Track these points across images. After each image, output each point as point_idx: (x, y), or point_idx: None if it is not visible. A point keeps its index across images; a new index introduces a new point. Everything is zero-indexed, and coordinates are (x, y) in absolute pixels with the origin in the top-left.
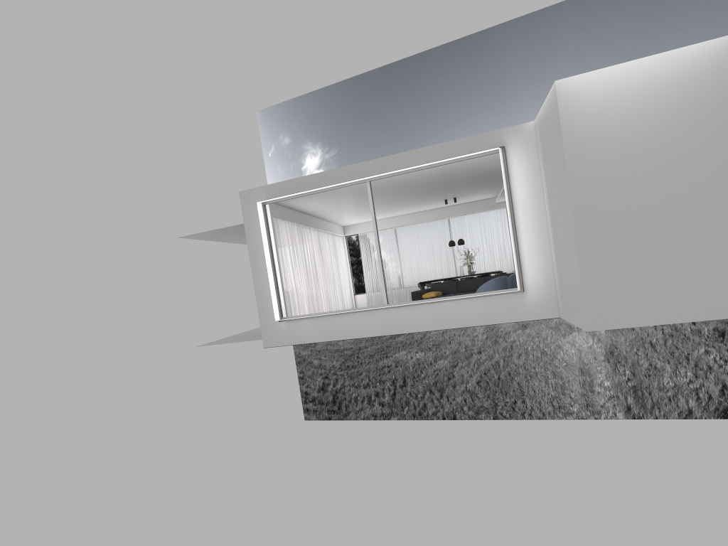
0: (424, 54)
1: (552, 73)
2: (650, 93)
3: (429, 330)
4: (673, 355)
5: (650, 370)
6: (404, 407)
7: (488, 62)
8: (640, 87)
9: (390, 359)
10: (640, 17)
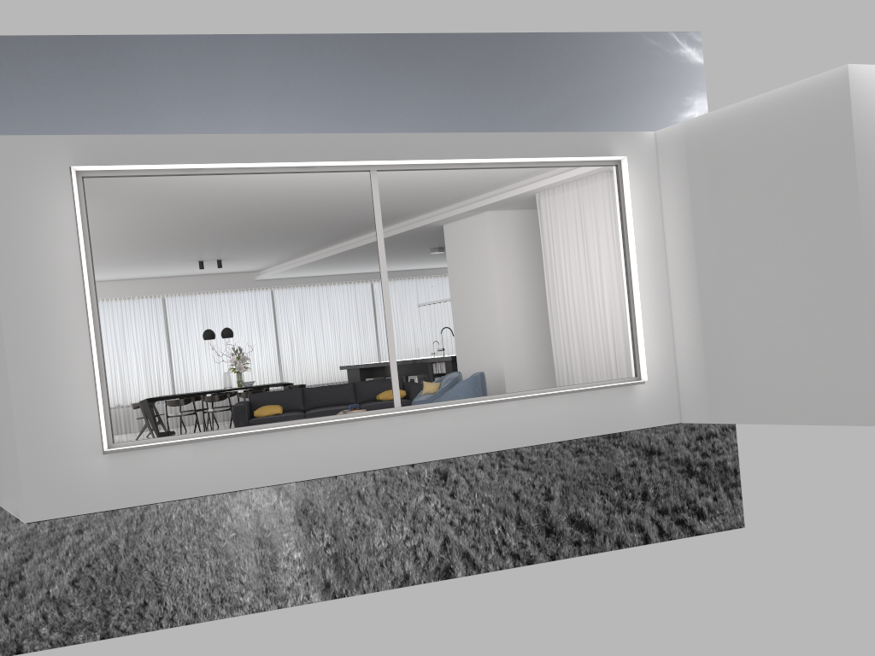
0: None
1: (229, 124)
2: None
3: (470, 453)
4: (387, 507)
5: (357, 530)
6: None
7: (120, 84)
8: None
9: None
10: (352, 85)
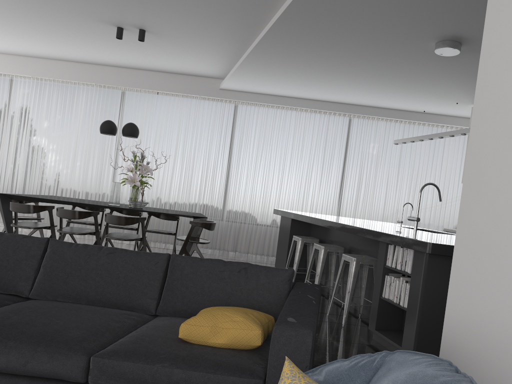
0: None
1: None
2: None
3: None
4: None
5: None
6: None
7: None
8: None
9: None
10: None
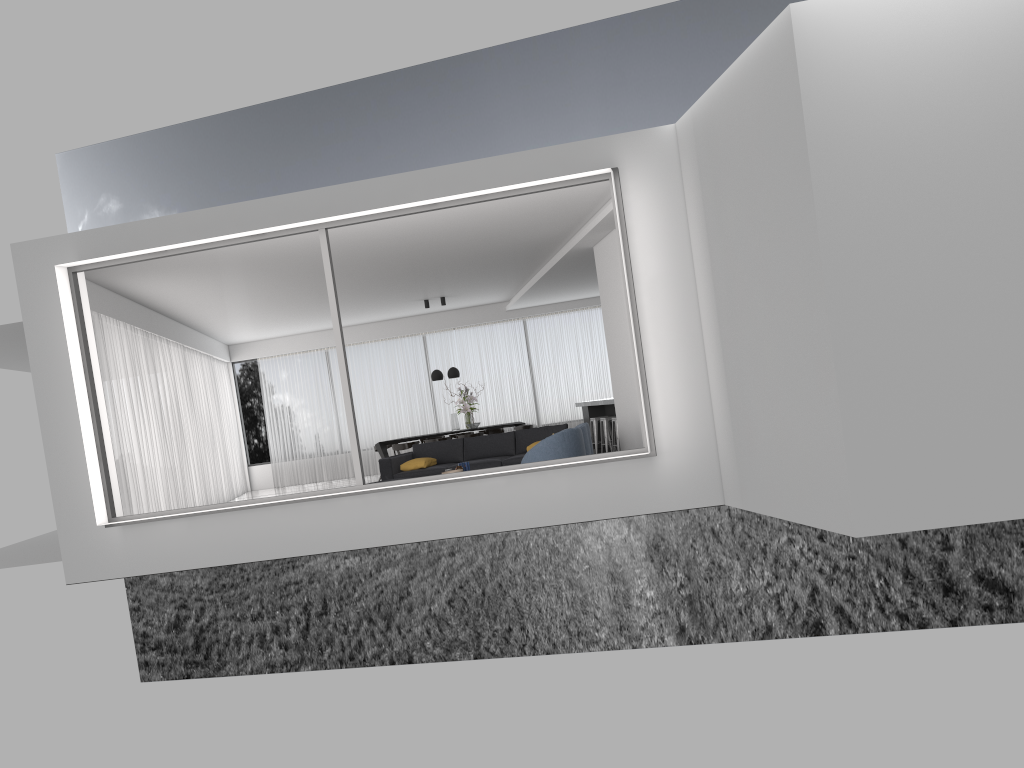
0: (360, 83)
1: (565, 129)
2: (992, 41)
3: (452, 536)
4: (745, 548)
5: (712, 571)
6: (324, 648)
7: (465, 105)
8: (971, 28)
9: (300, 570)
10: (692, 59)
